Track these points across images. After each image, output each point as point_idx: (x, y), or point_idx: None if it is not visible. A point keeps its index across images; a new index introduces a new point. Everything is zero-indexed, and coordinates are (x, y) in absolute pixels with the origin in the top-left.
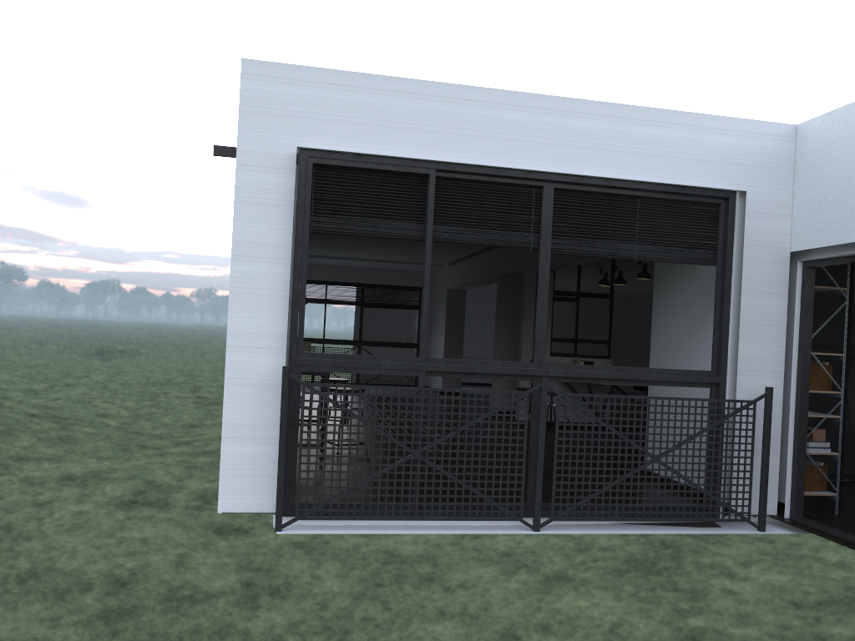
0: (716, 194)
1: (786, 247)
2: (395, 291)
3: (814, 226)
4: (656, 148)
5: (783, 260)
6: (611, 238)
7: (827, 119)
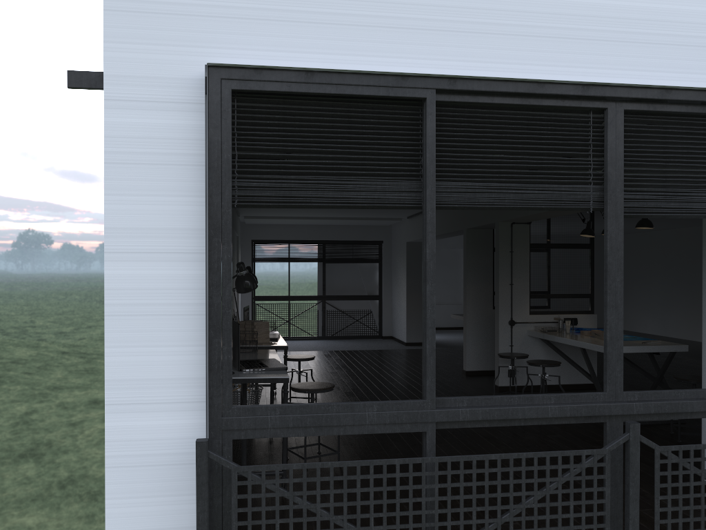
0: None
1: None
2: (355, 246)
3: None
4: None
5: None
6: None
7: None
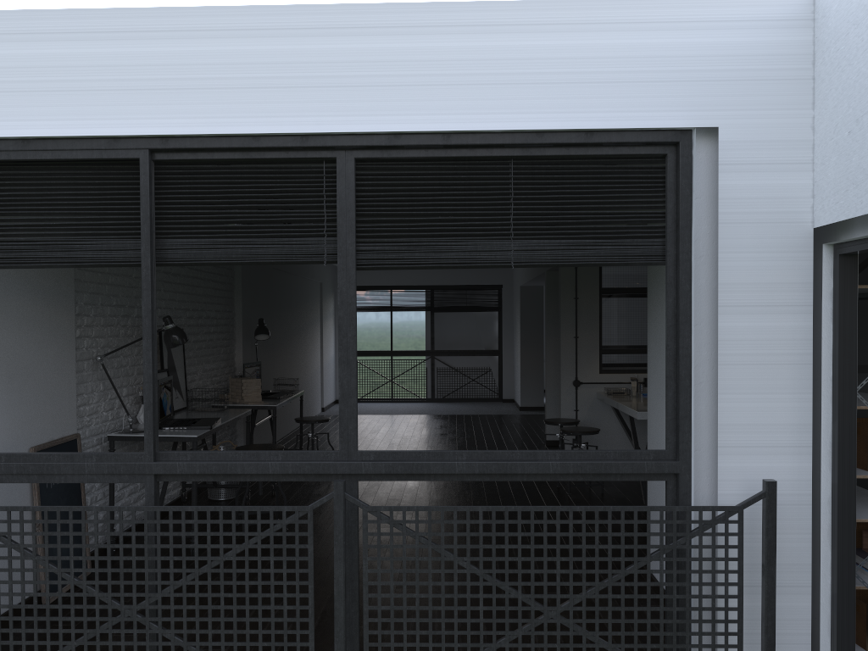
0: (653, 138)
1: (806, 220)
2: (469, 292)
3: (844, 178)
4: (540, 71)
5: (800, 245)
6: (466, 233)
7: None
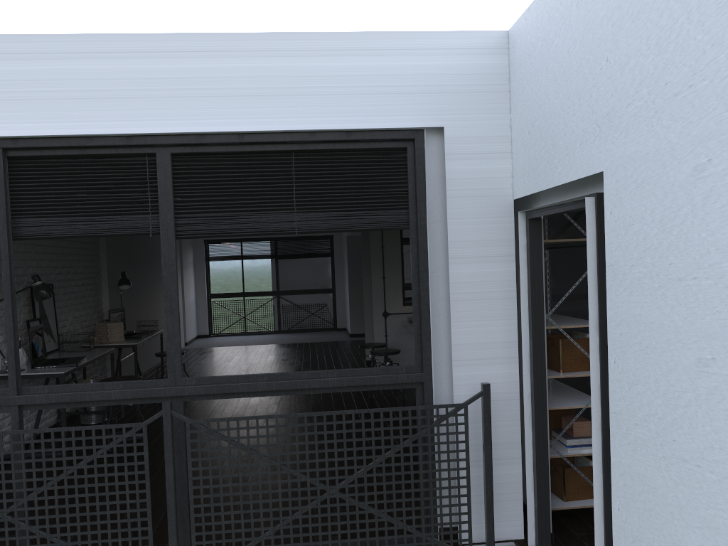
0: (396, 135)
1: (508, 194)
2: (306, 241)
3: (528, 165)
4: (312, 85)
5: (505, 212)
6: (260, 209)
7: (529, 17)
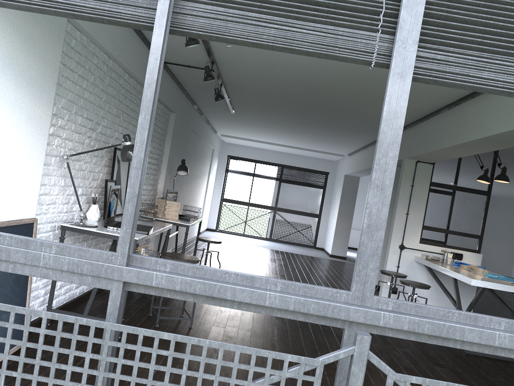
0: None
1: None
2: (306, 173)
3: None
4: None
5: None
6: None
7: None
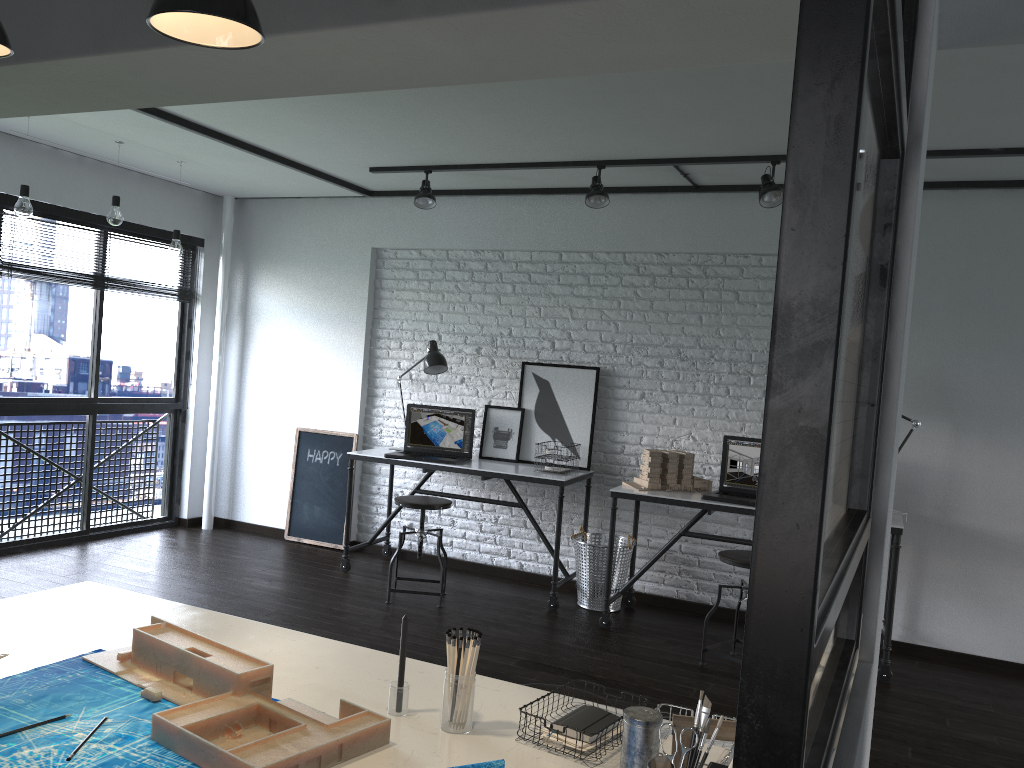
0: None
1: None
2: None
3: None
4: None
5: None
6: None
7: None
